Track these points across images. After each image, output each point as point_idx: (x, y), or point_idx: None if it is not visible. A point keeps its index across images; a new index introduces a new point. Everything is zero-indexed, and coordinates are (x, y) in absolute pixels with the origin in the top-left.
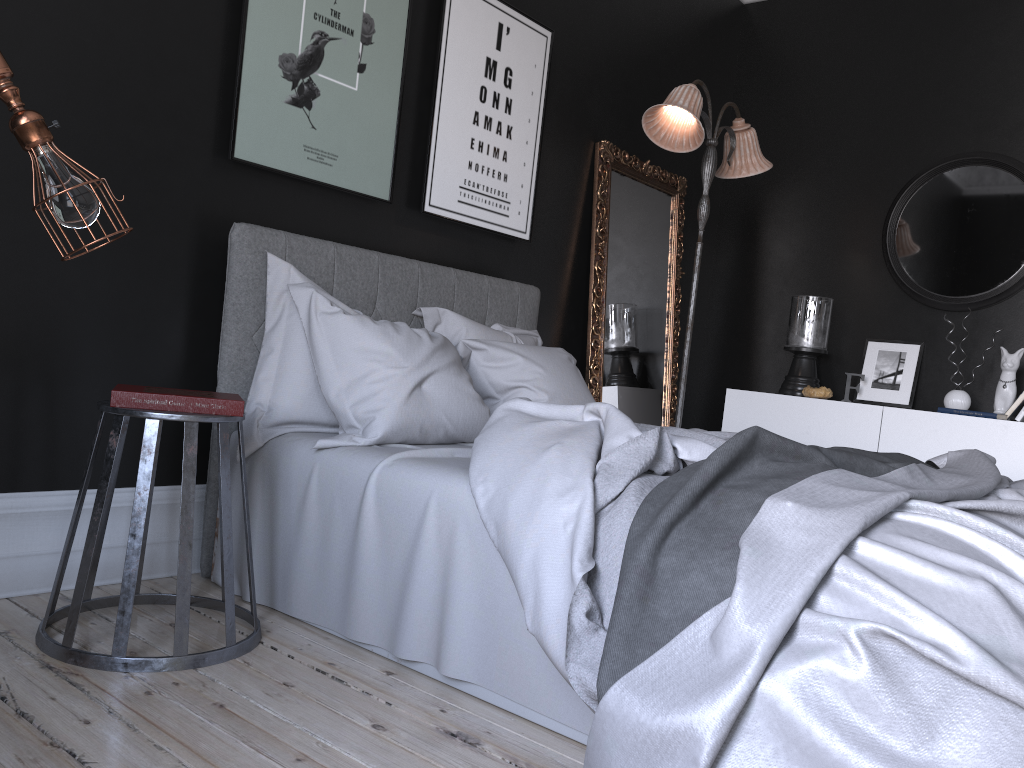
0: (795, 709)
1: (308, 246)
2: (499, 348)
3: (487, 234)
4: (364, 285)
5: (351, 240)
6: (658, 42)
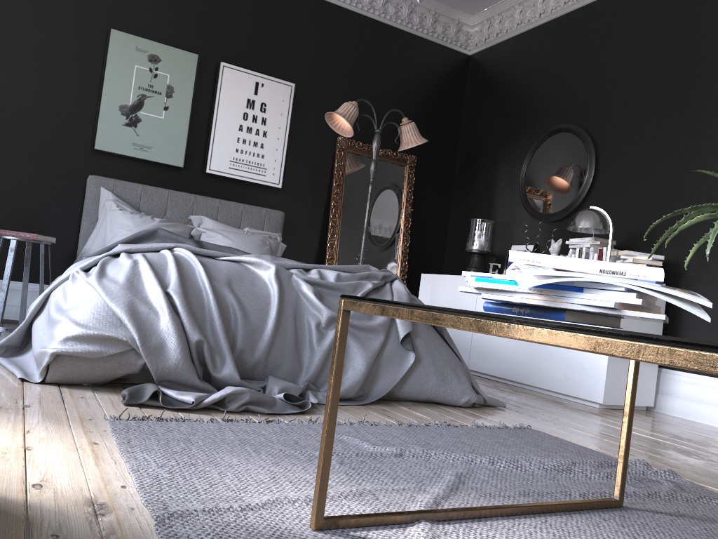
0: (51, 298)
1: (126, 185)
2: (212, 231)
3: (254, 185)
4: (158, 204)
5: (163, 185)
6: (388, 82)
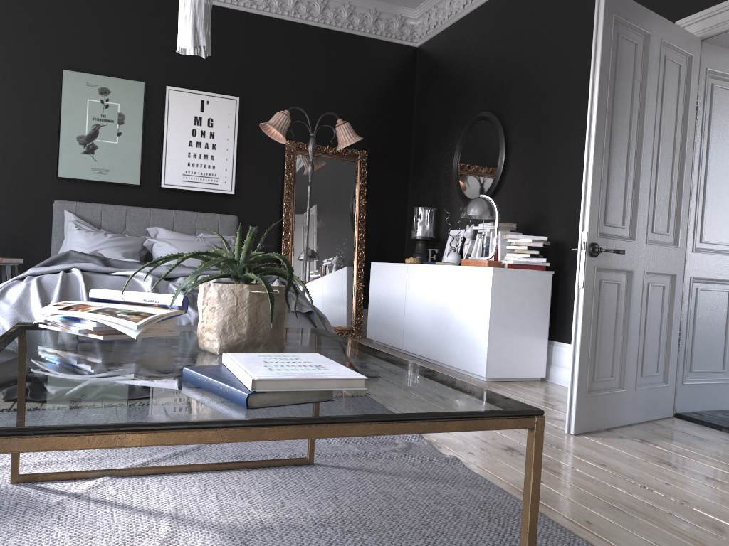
0: None
1: (88, 206)
2: (161, 241)
3: (208, 193)
4: (118, 220)
5: (124, 202)
6: (334, 84)
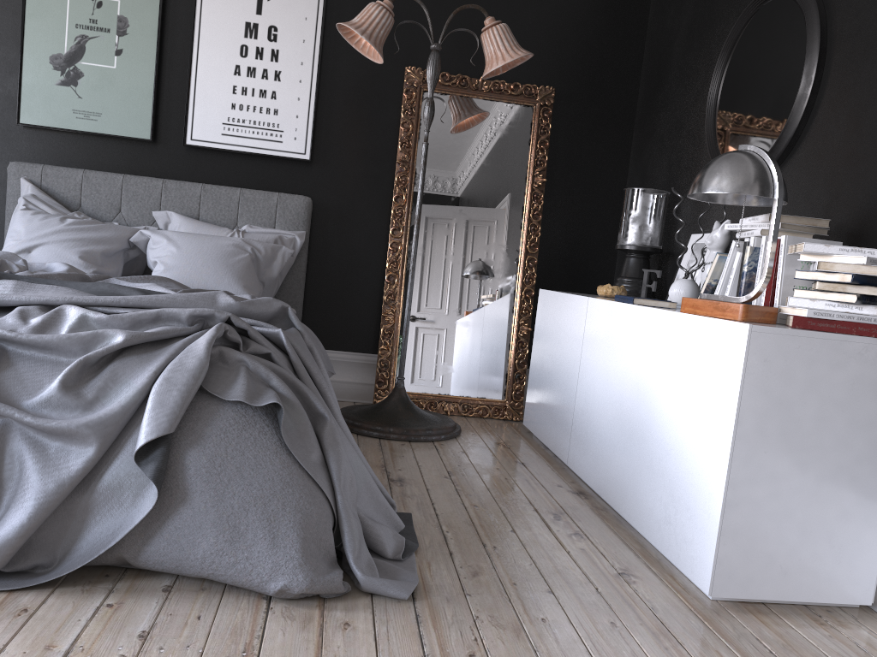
0: None
1: (60, 173)
2: (158, 235)
3: (267, 158)
4: (108, 197)
5: (127, 169)
6: None
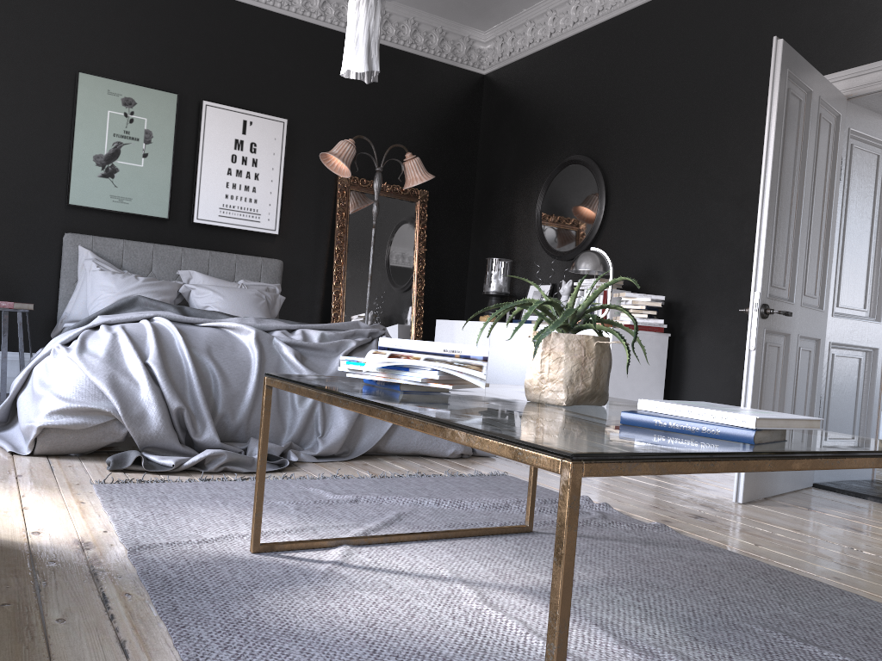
0: (34, 373)
1: (107, 242)
2: (202, 287)
3: (248, 232)
4: (143, 260)
5: (147, 239)
6: (393, 111)
